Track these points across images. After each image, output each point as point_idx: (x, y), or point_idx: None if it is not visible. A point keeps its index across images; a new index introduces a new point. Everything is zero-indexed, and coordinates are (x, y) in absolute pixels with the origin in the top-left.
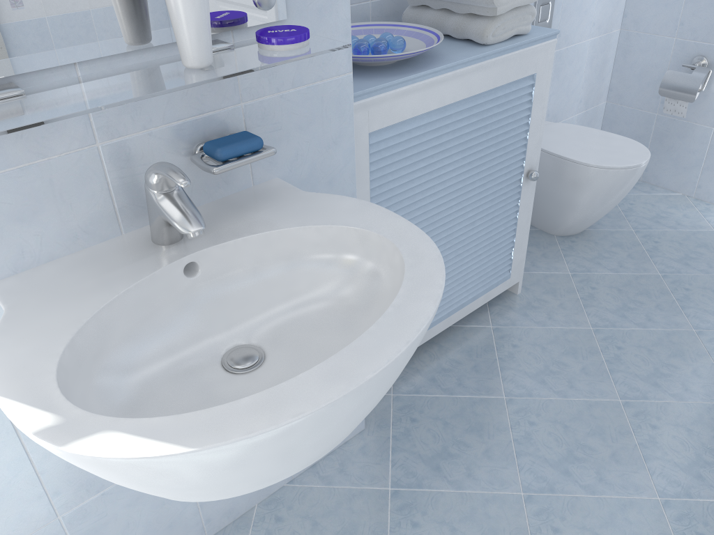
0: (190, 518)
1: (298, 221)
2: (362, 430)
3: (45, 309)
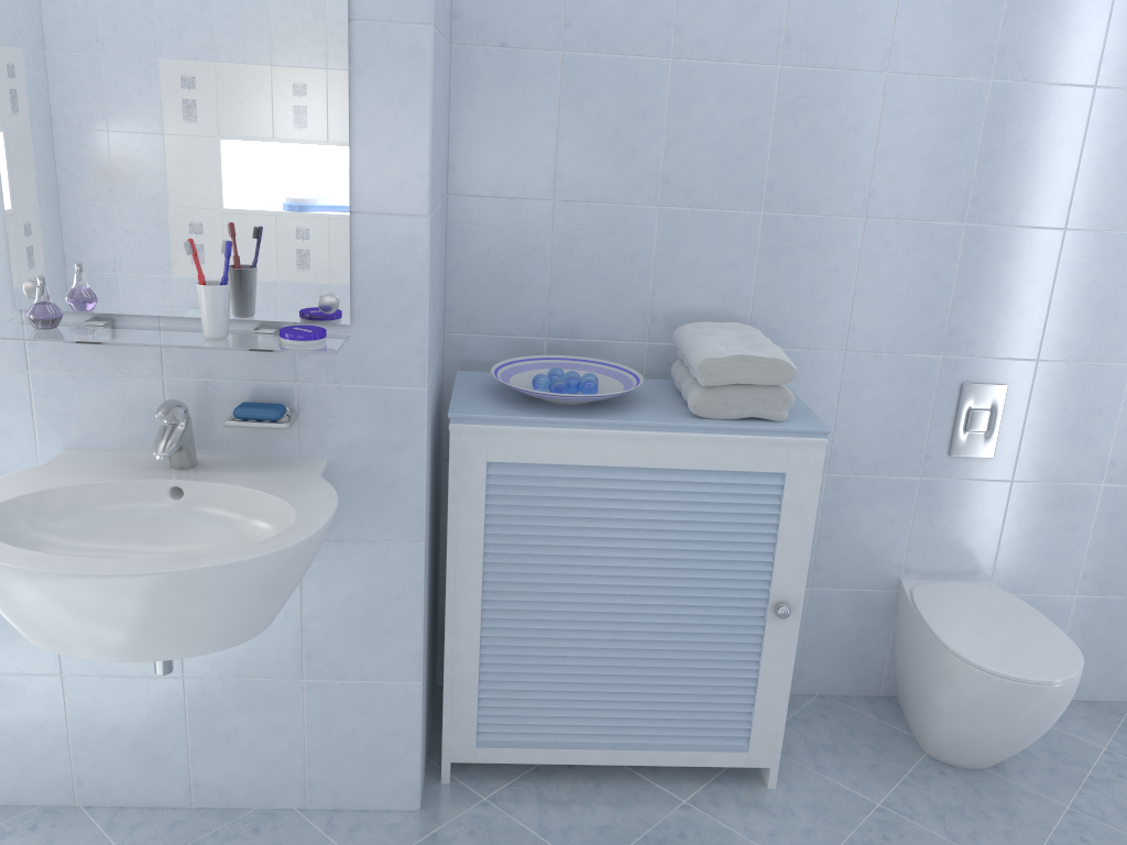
0: (178, 767)
1: (272, 489)
2: (414, 810)
3: (56, 472)
